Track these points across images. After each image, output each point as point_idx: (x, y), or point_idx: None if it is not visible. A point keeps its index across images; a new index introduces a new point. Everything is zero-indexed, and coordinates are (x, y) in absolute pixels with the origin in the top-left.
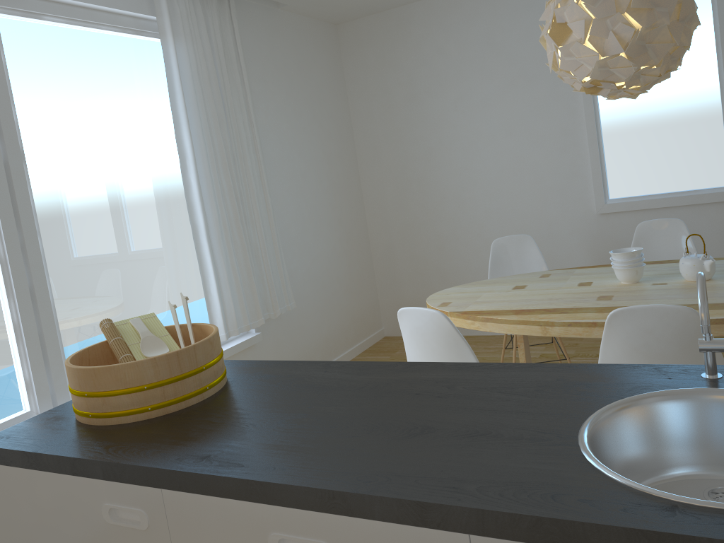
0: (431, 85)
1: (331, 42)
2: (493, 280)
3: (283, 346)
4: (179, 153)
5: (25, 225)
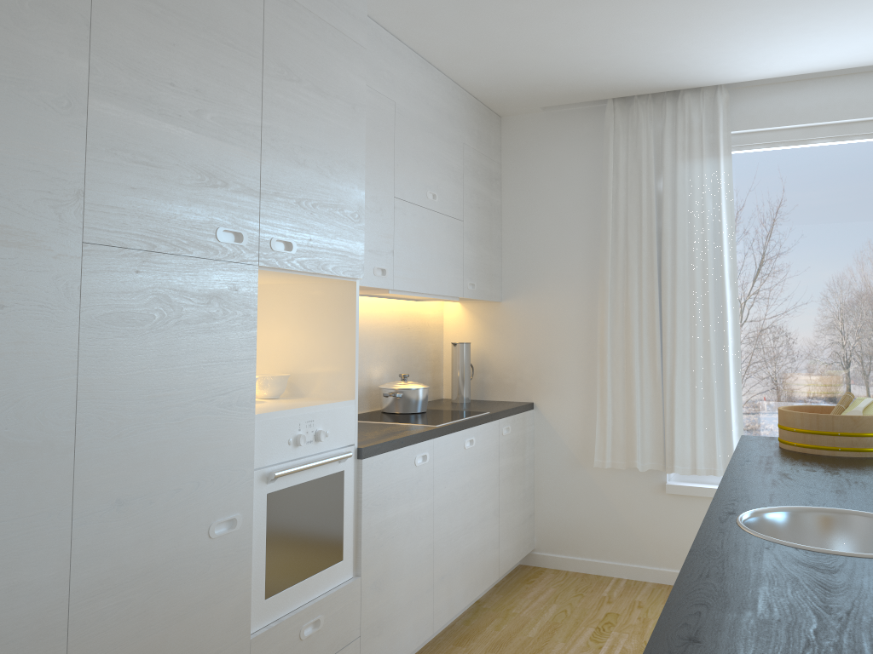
0: None
1: None
2: None
3: None
4: None
5: None
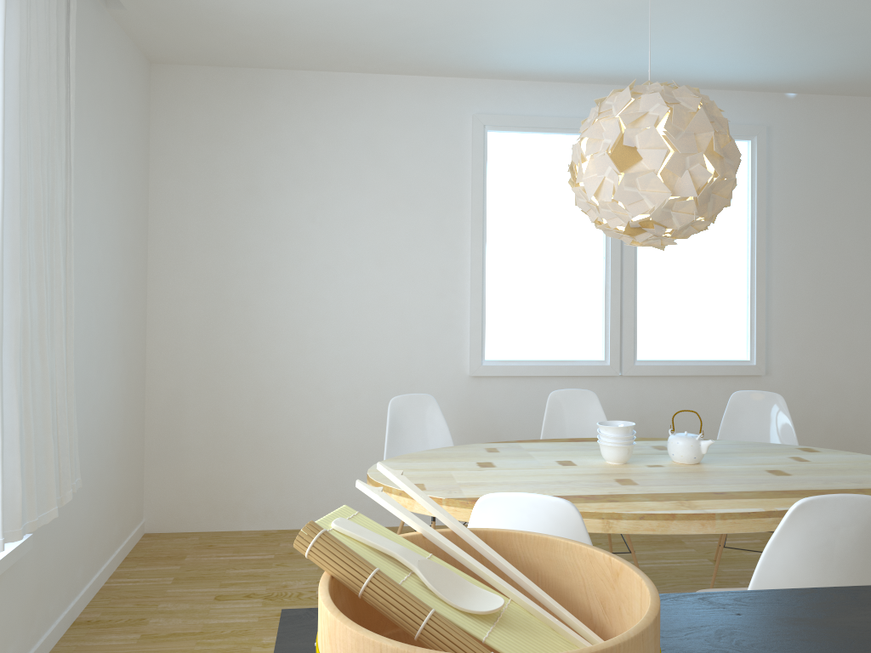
0: (283, 180)
1: (144, 83)
2: (427, 453)
3: (47, 558)
4: None
5: None
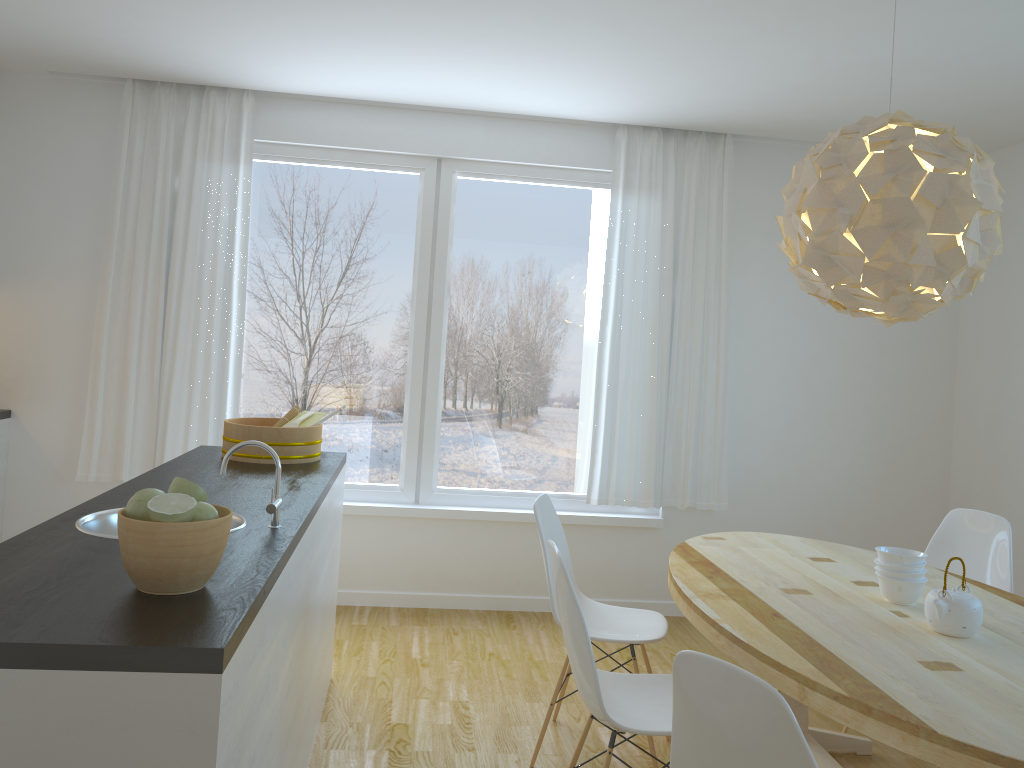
0: None
1: None
2: (851, 549)
3: None
4: (603, 305)
5: (432, 343)
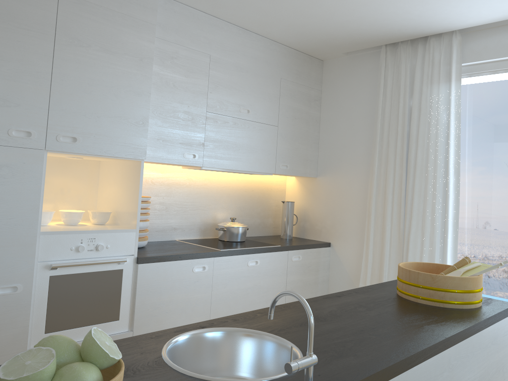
0: None
1: None
2: None
3: None
4: None
5: None
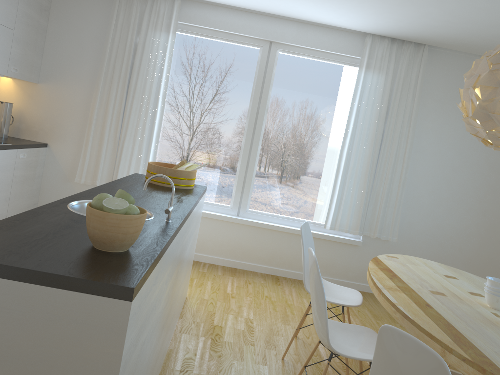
0: None
1: None
2: (466, 273)
3: None
4: (346, 128)
5: (255, 137)
